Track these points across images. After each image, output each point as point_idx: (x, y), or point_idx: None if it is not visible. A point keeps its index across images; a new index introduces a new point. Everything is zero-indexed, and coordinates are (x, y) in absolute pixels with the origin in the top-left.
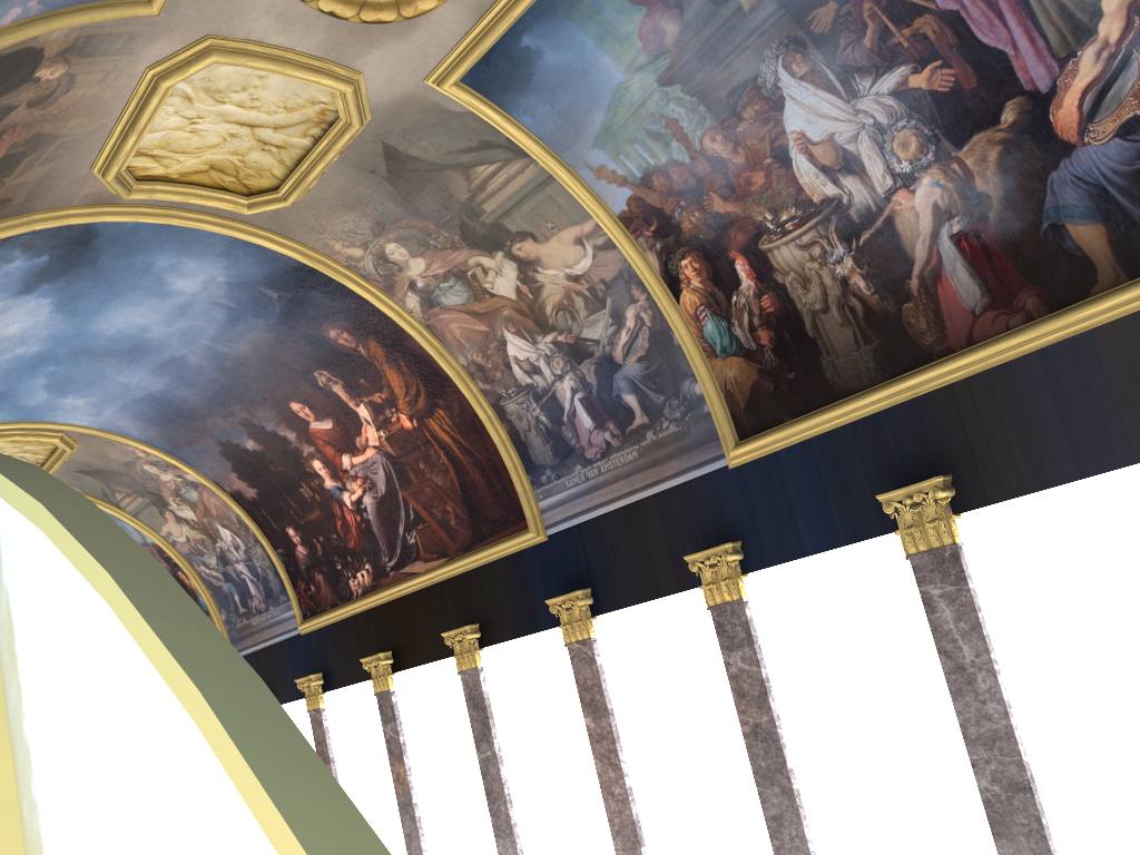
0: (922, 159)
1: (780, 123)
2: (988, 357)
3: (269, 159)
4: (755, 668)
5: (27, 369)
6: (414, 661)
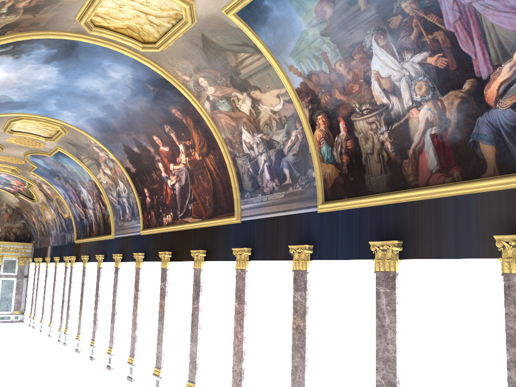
0: (426, 96)
1: (369, 65)
2: (432, 193)
3: (153, 29)
4: (304, 301)
5: (47, 95)
6: (179, 259)
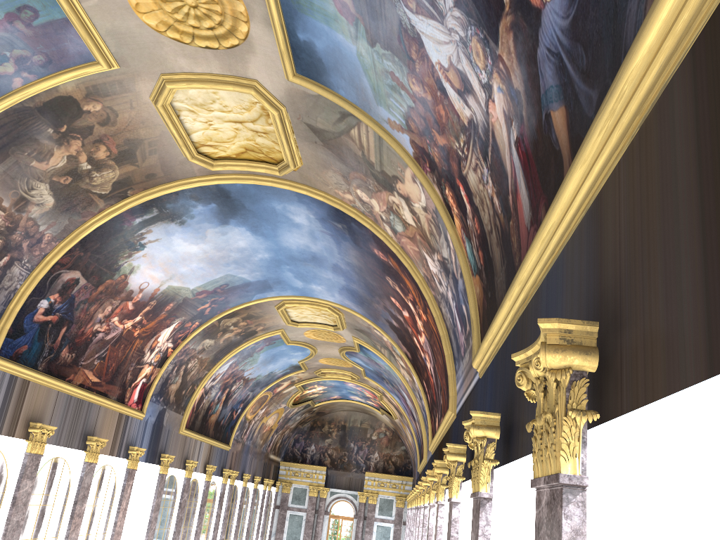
0: (488, 65)
1: (428, 57)
2: (526, 281)
3: (267, 141)
4: None
5: (275, 266)
6: None
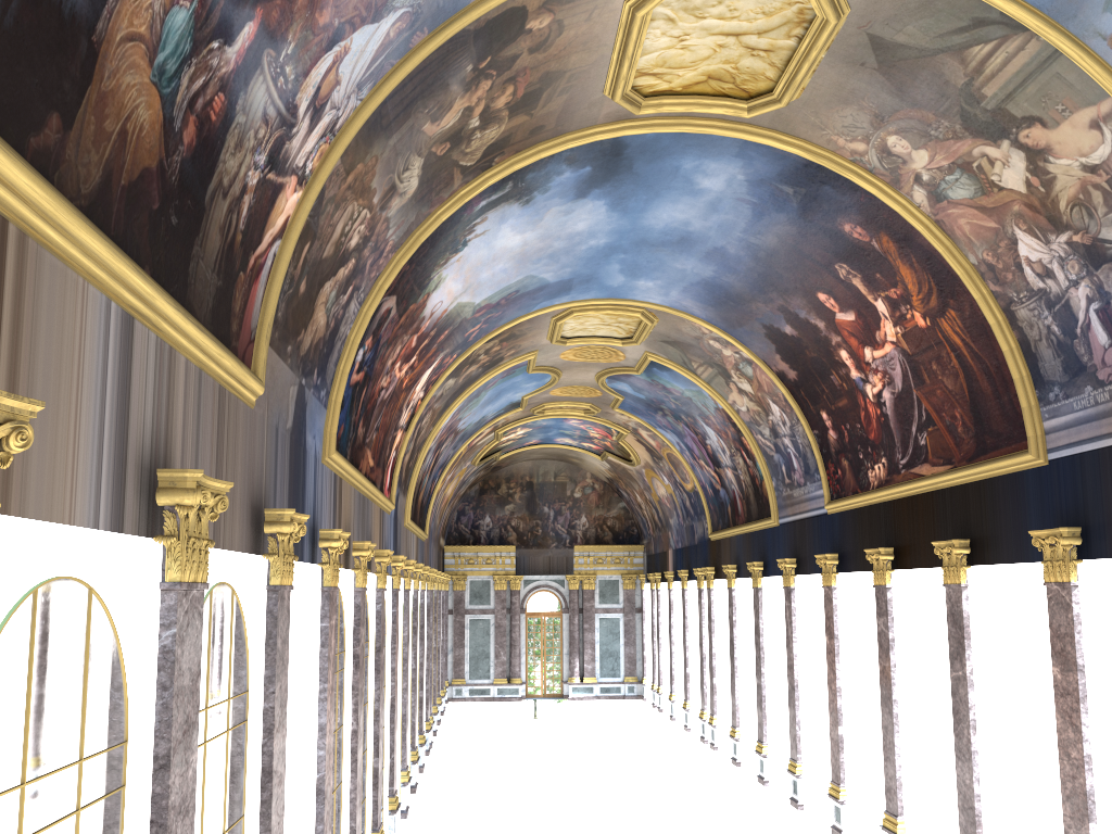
0: None
1: None
2: None
3: (760, 63)
4: None
5: (602, 257)
6: (912, 563)
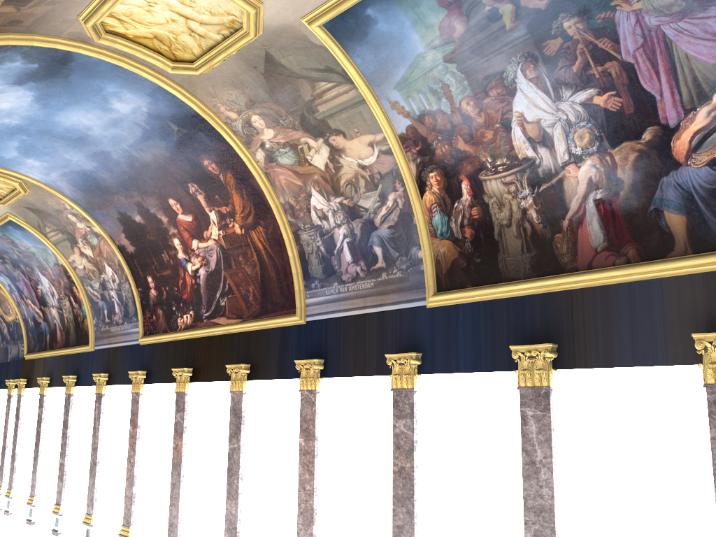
0: (589, 149)
1: (511, 104)
2: (597, 279)
3: (193, 42)
4: (410, 433)
5: (8, 133)
6: (205, 378)
